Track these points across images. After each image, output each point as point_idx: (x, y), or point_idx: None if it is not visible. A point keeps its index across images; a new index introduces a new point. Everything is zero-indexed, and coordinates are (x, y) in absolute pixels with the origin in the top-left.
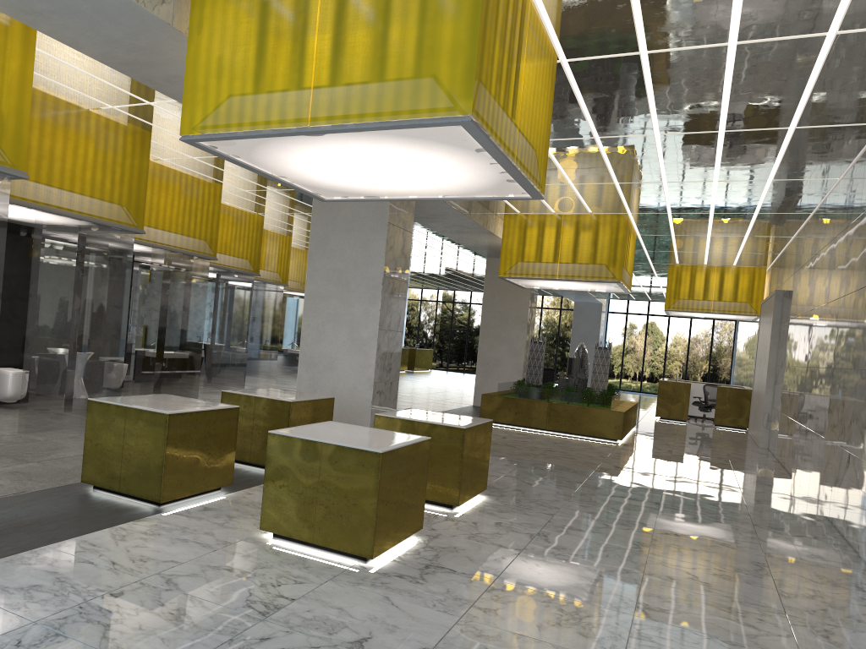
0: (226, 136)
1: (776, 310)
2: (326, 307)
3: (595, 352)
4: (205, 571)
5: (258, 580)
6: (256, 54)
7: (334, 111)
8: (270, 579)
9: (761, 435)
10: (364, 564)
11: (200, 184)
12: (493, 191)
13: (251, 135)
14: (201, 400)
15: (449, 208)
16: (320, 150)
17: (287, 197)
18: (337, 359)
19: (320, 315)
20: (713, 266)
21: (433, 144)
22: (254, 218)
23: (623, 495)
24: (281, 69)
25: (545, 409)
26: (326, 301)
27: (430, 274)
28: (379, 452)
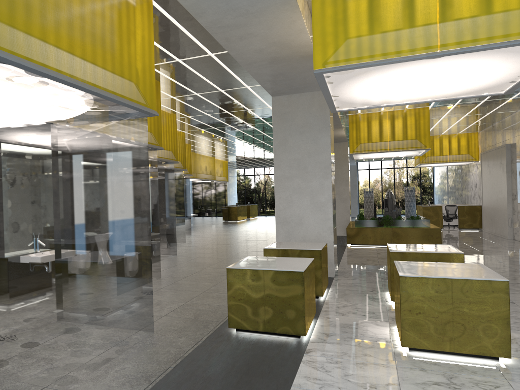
0: (359, 66)
1: (507, 156)
2: (291, 184)
3: (405, 194)
4: (425, 389)
5: (469, 389)
6: (380, 4)
7: (462, 38)
8: (474, 387)
9: (508, 232)
10: (498, 362)
11: (166, 115)
12: (481, 91)
13: (383, 63)
14: (281, 257)
15: (334, 113)
16: (411, 71)
17: (213, 118)
18: (304, 217)
19: (288, 190)
20: (446, 135)
21: (515, 57)
22: (181, 134)
23: (516, 282)
24: (405, 12)
25: (389, 232)
26: (291, 180)
27: (259, 158)
28: (506, 281)
